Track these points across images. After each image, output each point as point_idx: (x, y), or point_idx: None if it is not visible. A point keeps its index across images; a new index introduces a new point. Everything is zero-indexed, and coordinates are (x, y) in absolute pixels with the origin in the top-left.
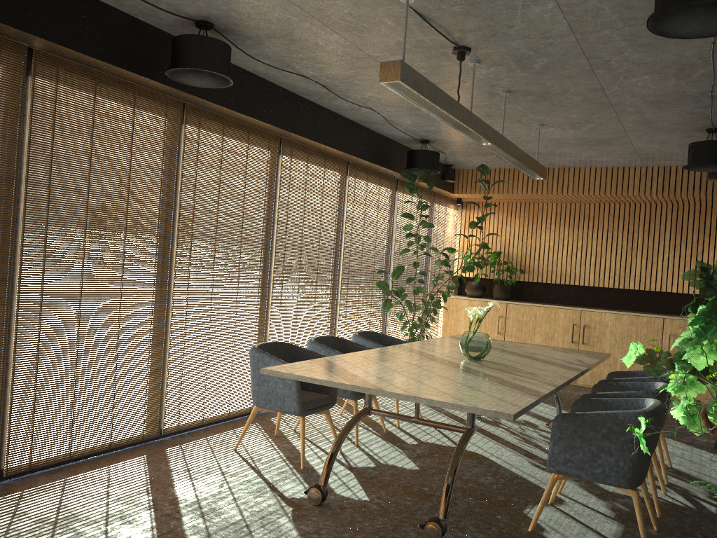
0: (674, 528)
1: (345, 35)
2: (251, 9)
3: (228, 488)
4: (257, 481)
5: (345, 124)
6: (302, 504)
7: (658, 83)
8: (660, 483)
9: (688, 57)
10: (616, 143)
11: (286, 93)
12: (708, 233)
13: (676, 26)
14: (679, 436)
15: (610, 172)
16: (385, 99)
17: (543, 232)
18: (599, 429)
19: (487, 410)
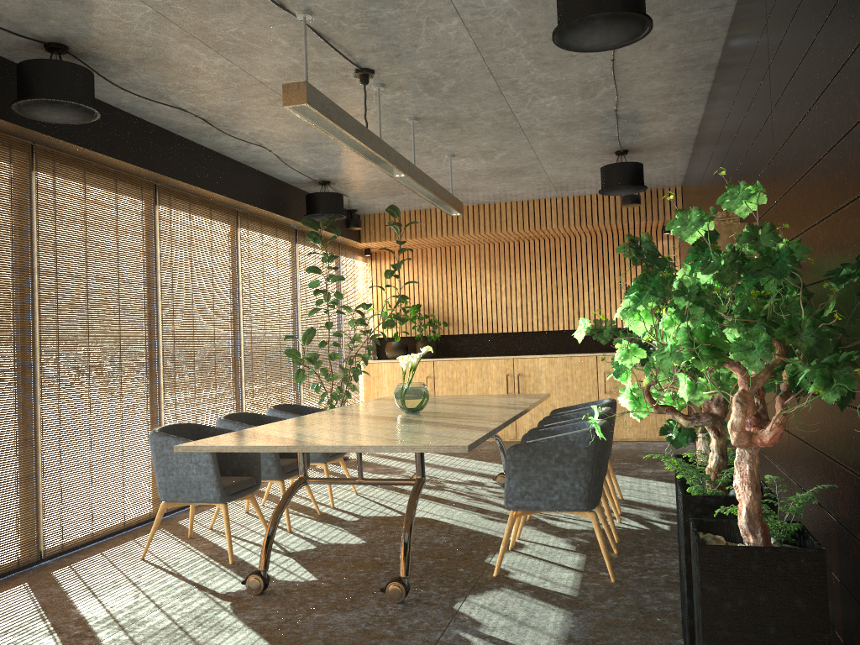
0: (633, 549)
1: (232, 58)
2: (119, 28)
3: (146, 597)
4: (180, 584)
5: (231, 166)
6: (240, 596)
7: (565, 103)
8: (614, 511)
9: (591, 75)
10: (530, 173)
11: (159, 130)
12: (629, 263)
13: (579, 39)
14: (626, 471)
15: (527, 206)
16: (278, 133)
17: (463, 279)
18: (551, 455)
19: (440, 446)
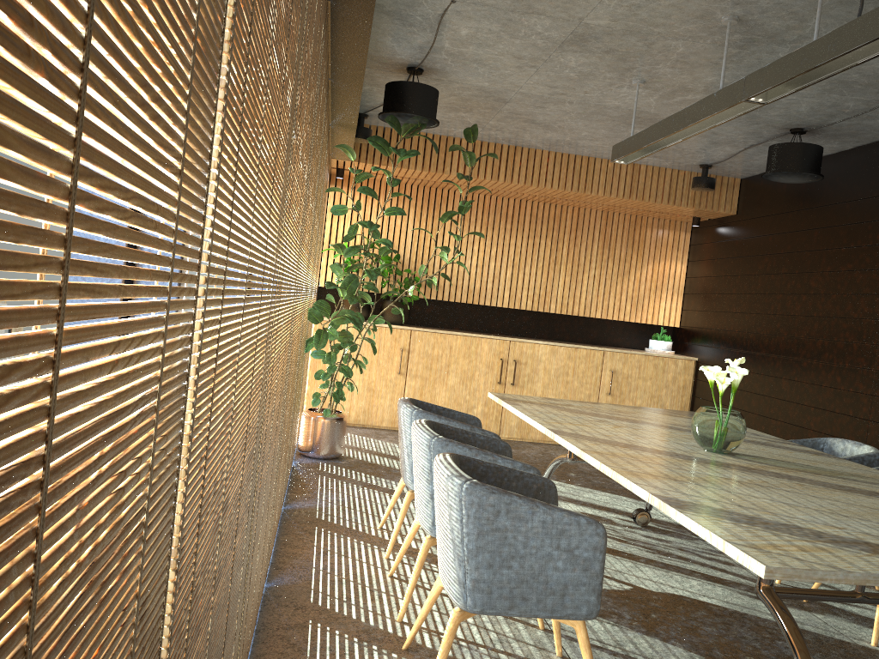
0: None
1: None
2: None
3: None
4: None
5: None
6: None
7: None
8: None
9: None
10: None
11: None
12: (637, 249)
13: None
14: None
15: (573, 162)
16: None
17: (447, 231)
18: None
19: None
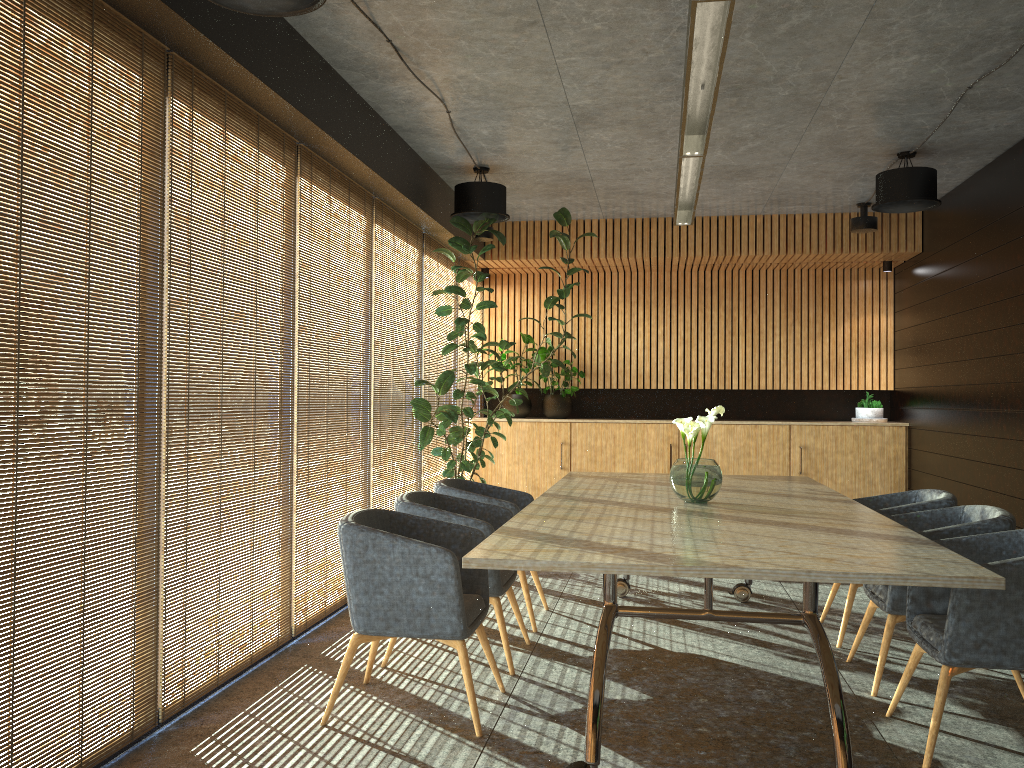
0: None
1: None
2: None
3: None
4: None
5: (383, 131)
6: None
7: (918, 69)
8: None
9: (1001, 25)
10: (759, 176)
11: (319, 61)
12: (828, 307)
13: None
14: None
15: (716, 224)
16: (484, 83)
17: (607, 316)
18: None
19: (955, 576)
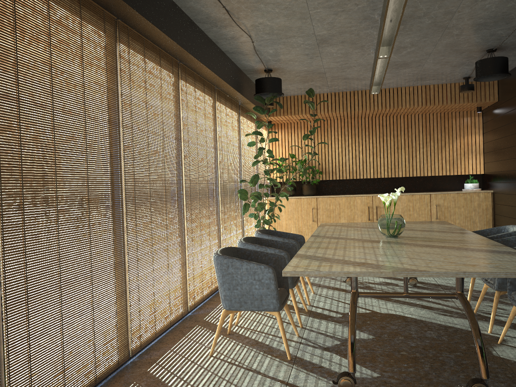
0: None
1: None
2: None
3: None
4: (269, 382)
5: (219, 53)
6: None
7: (501, 5)
8: None
9: None
10: (412, 66)
11: (188, 19)
12: (448, 132)
13: None
14: None
15: (388, 92)
16: (271, 26)
17: (333, 142)
18: None
19: None
